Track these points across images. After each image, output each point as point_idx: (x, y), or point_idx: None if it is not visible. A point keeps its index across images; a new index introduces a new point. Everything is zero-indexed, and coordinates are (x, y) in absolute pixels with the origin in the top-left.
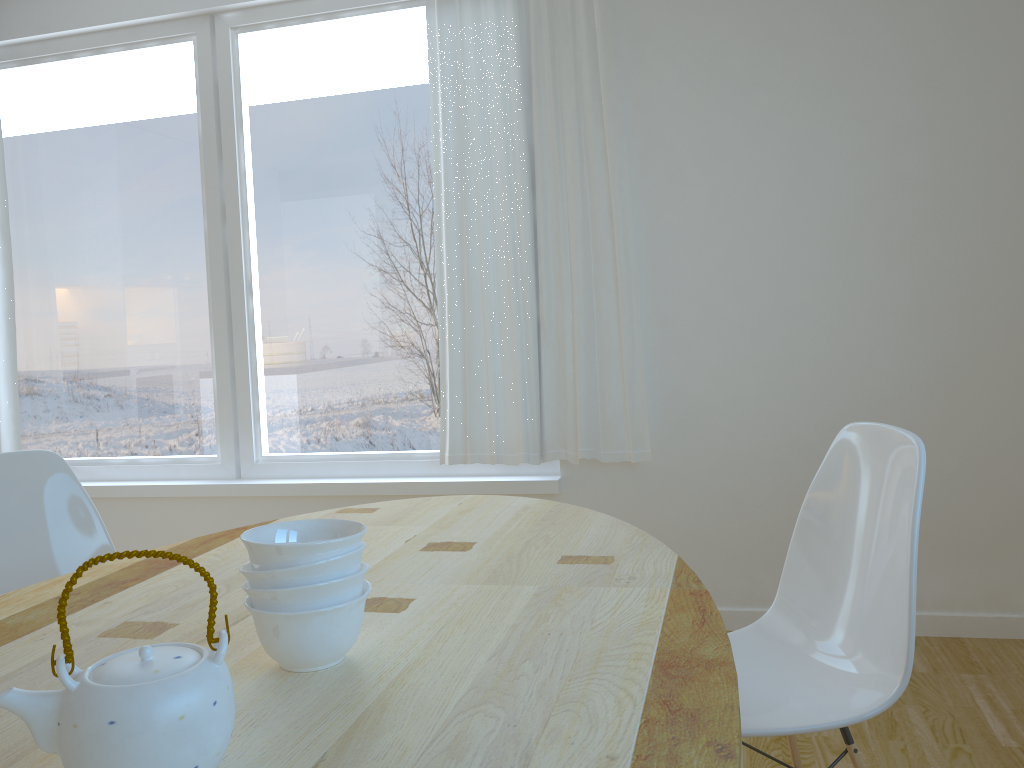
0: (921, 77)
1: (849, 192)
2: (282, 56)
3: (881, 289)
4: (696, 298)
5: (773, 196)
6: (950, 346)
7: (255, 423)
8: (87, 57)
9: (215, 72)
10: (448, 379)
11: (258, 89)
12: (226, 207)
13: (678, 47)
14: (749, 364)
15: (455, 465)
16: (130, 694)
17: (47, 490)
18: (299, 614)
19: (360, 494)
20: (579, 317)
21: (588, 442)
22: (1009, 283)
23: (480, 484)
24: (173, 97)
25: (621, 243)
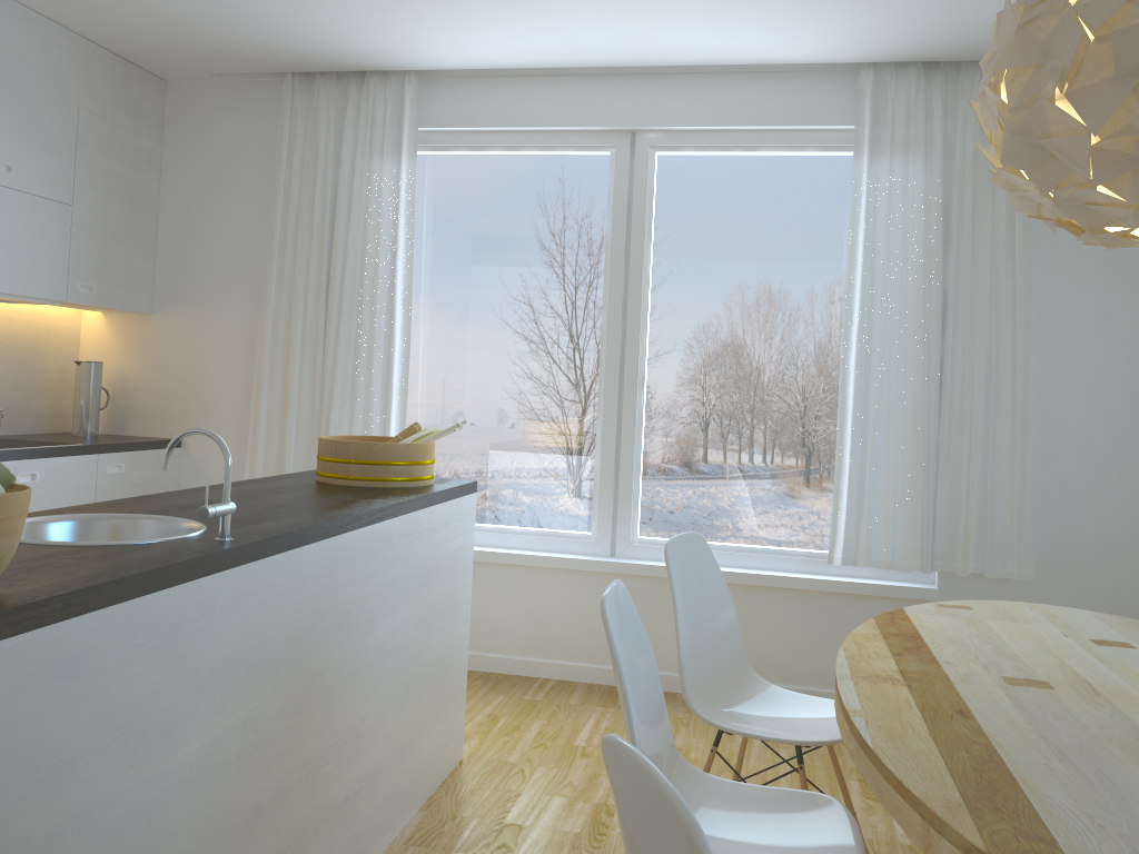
0: None
1: None
2: (696, 177)
3: None
4: (1079, 441)
5: None
6: None
7: (633, 507)
8: (499, 152)
9: (628, 183)
10: (846, 488)
11: (669, 203)
12: (628, 307)
13: None
14: (1123, 504)
15: (830, 565)
16: None
17: (702, 565)
18: None
19: (744, 583)
20: (978, 447)
21: (978, 558)
22: None
23: (863, 585)
24: (582, 200)
25: (1022, 387)
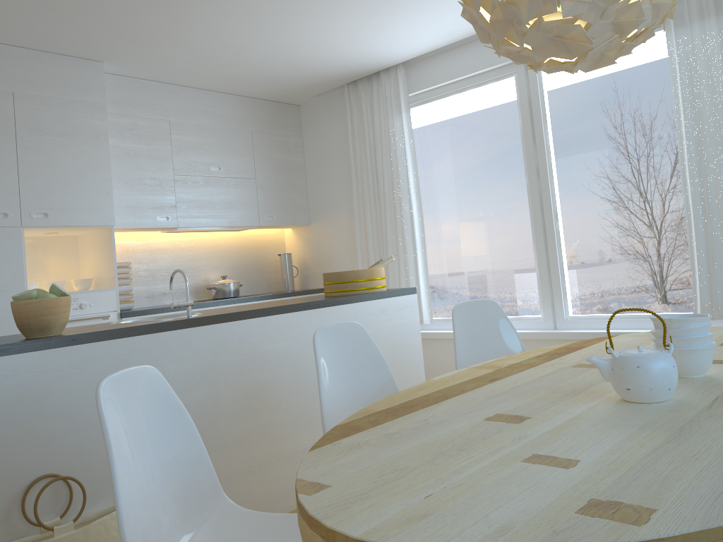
0: None
1: None
2: (568, 76)
3: None
4: None
5: None
6: None
7: (563, 296)
8: (454, 95)
9: (528, 92)
10: (696, 265)
11: (554, 98)
12: (539, 169)
13: None
14: None
15: None
16: (642, 358)
17: (493, 319)
18: (685, 349)
19: None
20: None
21: None
22: None
23: None
24: (504, 110)
25: None
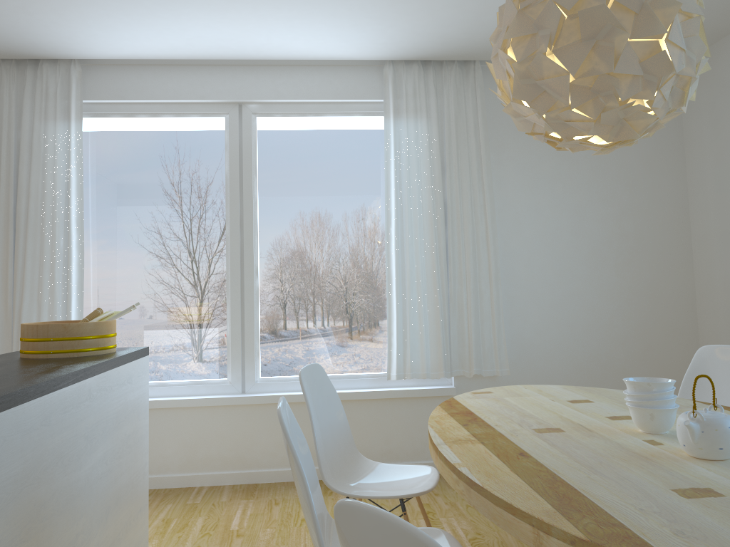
0: (630, 184)
1: (600, 237)
2: (284, 133)
3: (615, 286)
4: (527, 287)
5: (564, 236)
6: (646, 315)
7: (256, 357)
8: (145, 117)
9: (239, 137)
10: (396, 329)
11: (267, 151)
12: (244, 221)
13: (518, 156)
14: (553, 323)
15: (388, 381)
16: (727, 419)
17: (322, 385)
18: (672, 408)
19: None
20: (472, 295)
21: (477, 365)
22: (670, 285)
23: (410, 391)
24: (207, 149)
25: (493, 256)
